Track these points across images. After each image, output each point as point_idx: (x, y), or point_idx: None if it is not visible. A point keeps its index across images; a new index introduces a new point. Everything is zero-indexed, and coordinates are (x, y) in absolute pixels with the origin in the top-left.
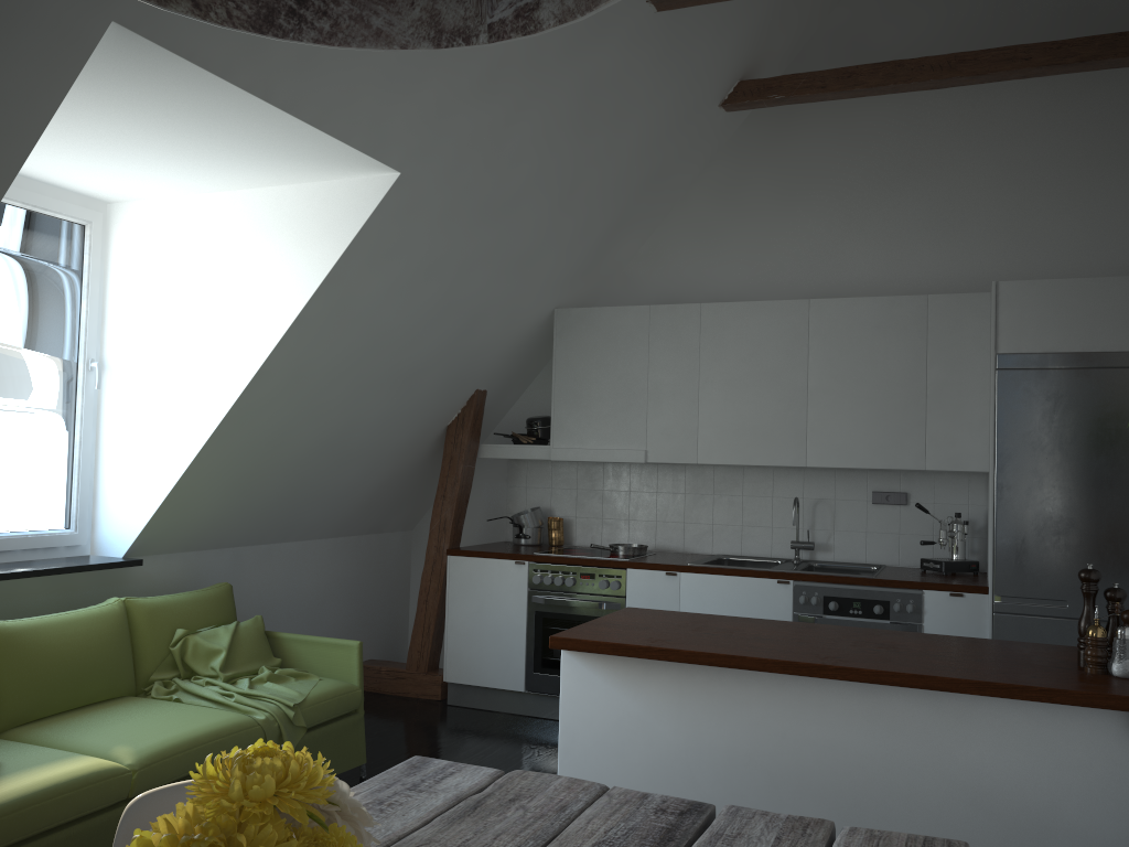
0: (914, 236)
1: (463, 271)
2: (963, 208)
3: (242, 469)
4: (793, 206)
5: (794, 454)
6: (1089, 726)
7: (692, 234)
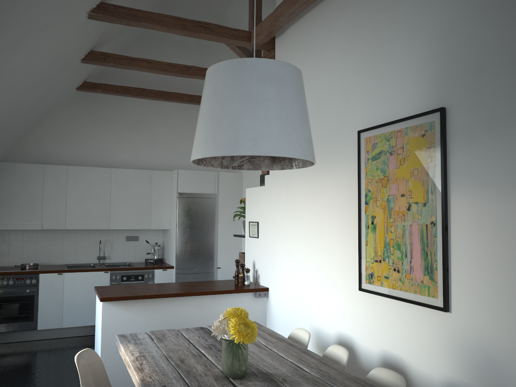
0: (141, 147)
1: None
2: (157, 140)
3: None
4: (97, 129)
5: (105, 225)
6: (246, 297)
7: (54, 134)
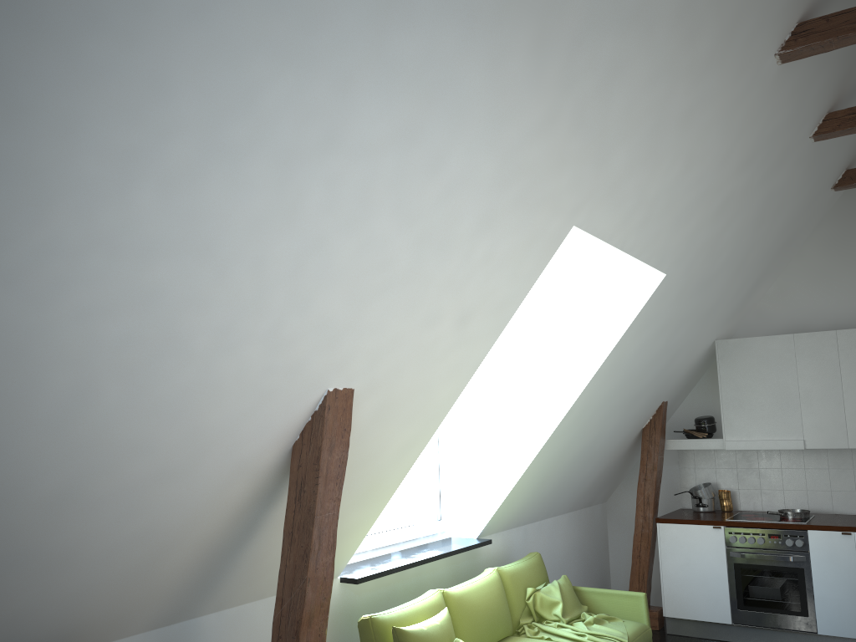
0: None
1: (677, 327)
2: None
3: (542, 473)
4: None
5: None
6: None
7: (810, 277)
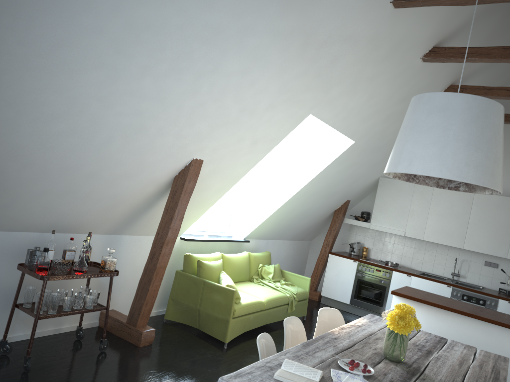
0: None
1: (359, 166)
2: None
3: (280, 217)
4: None
5: (459, 243)
6: None
7: None
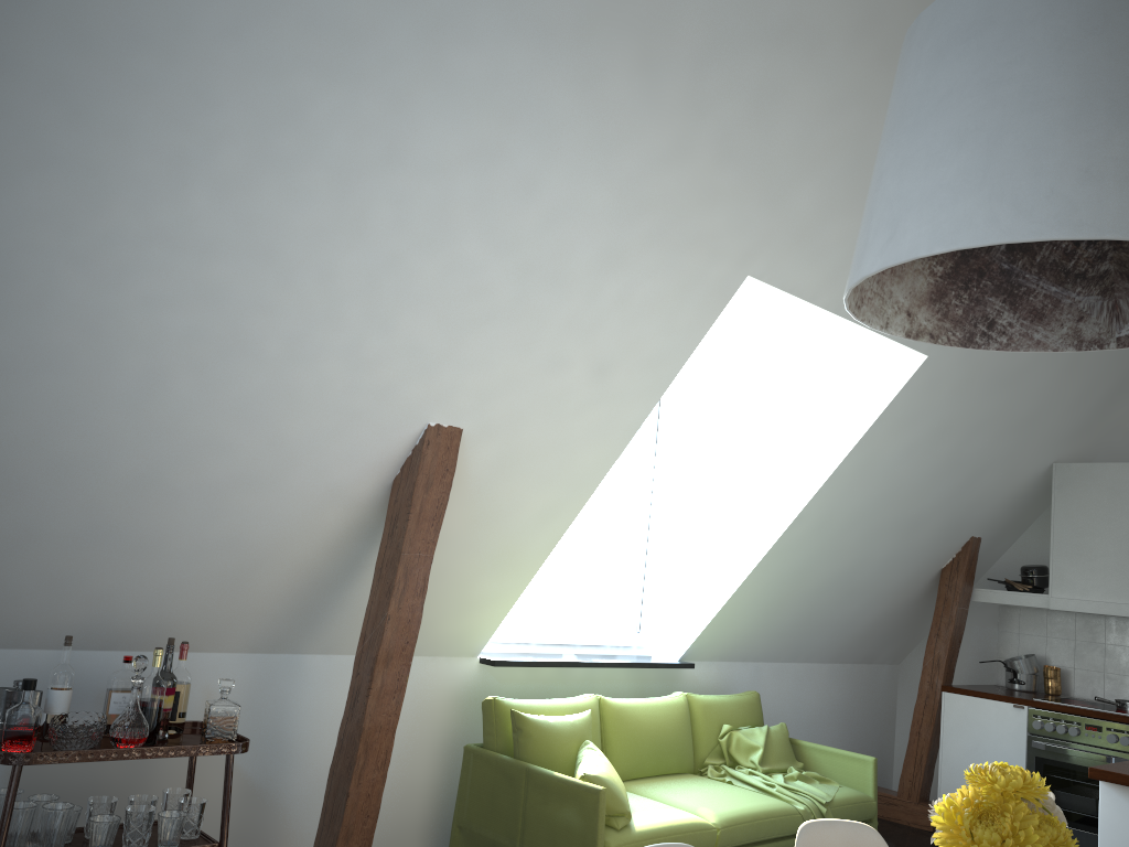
0: None
1: (970, 432)
2: None
3: (771, 595)
4: None
5: None
6: None
7: None
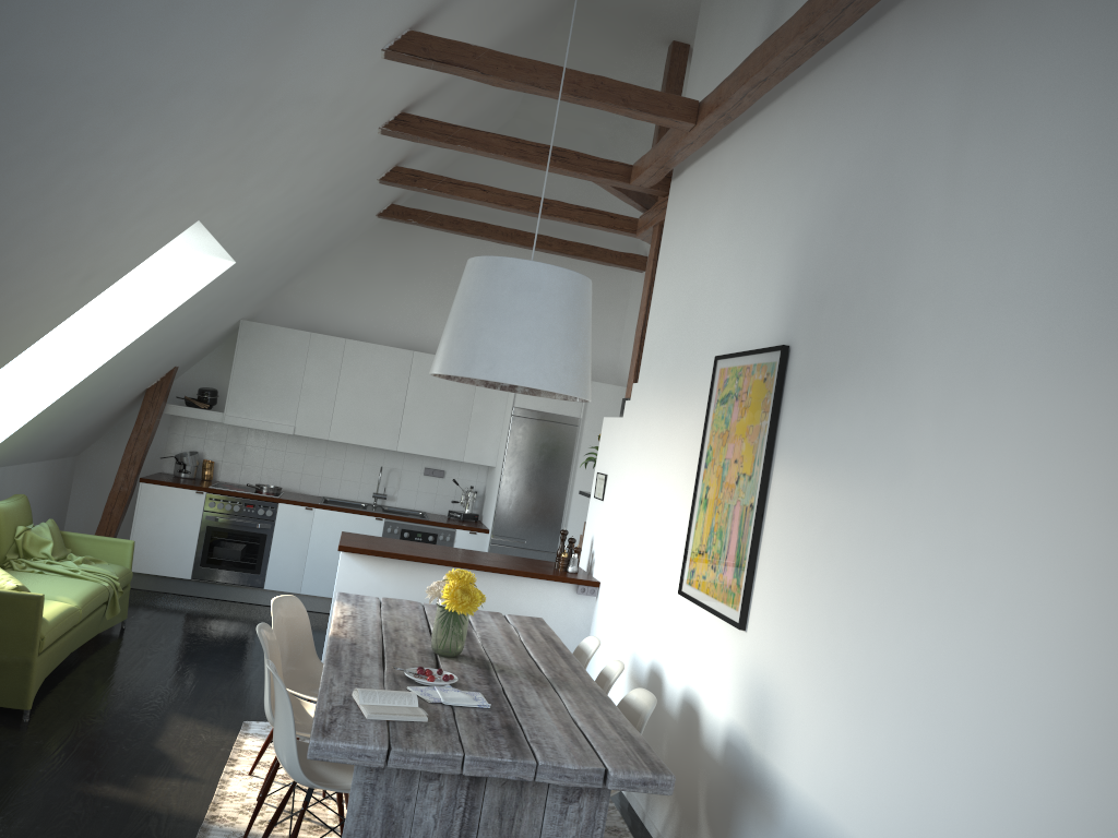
0: None
1: (221, 304)
2: None
3: (51, 417)
4: (404, 284)
5: (390, 442)
6: (561, 589)
7: (336, 284)
